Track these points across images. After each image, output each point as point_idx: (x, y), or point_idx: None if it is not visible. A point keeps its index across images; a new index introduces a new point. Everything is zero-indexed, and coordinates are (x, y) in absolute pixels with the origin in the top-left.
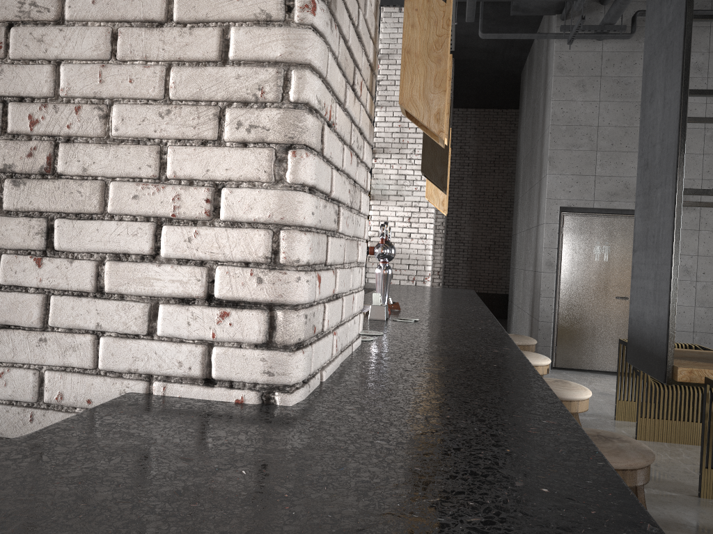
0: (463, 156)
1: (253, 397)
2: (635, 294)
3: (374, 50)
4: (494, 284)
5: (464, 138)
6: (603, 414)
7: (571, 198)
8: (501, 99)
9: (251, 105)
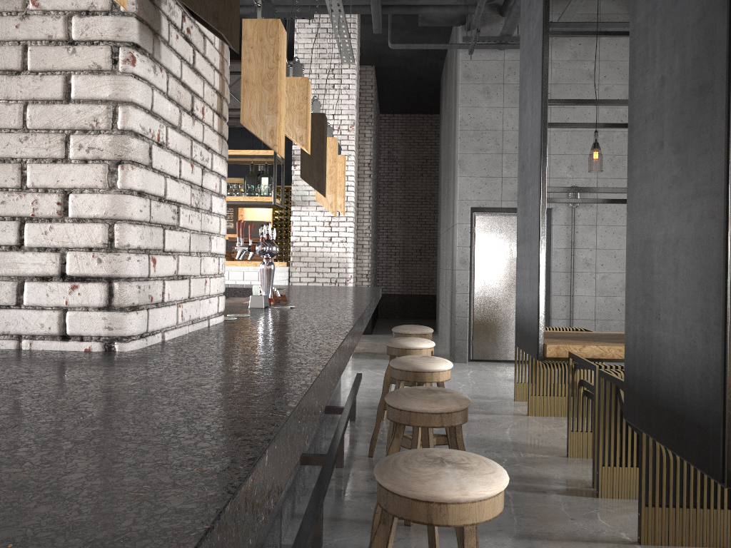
0: (391, 161)
1: (97, 346)
2: (519, 283)
3: (220, 79)
4: (425, 285)
5: (391, 143)
6: (505, 397)
7: (481, 199)
8: (425, 105)
9: (89, 132)
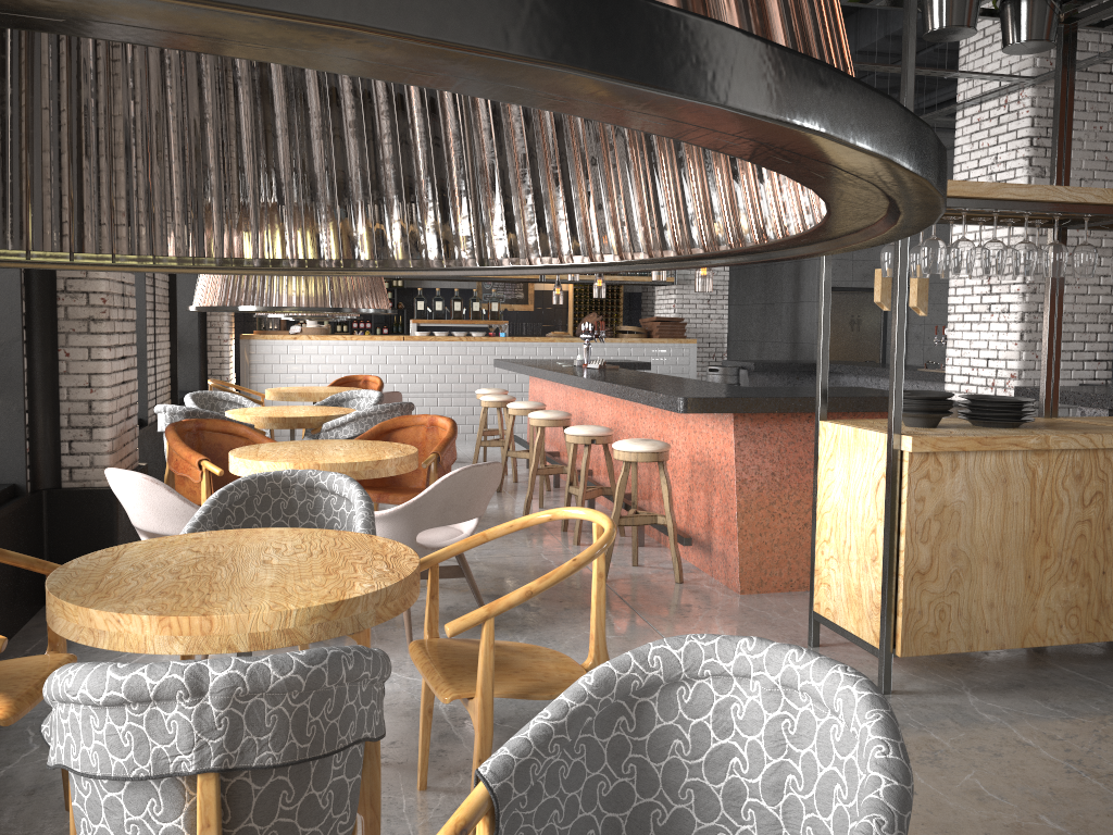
0: None
1: (1104, 381)
2: None
3: None
4: None
5: None
6: None
7: (835, 279)
8: None
9: (1103, 314)
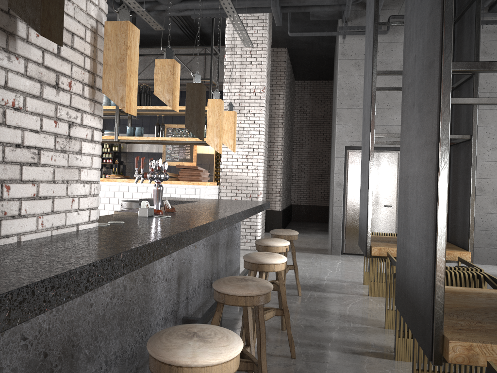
0: (302, 113)
1: None
2: (360, 201)
3: (92, 62)
4: (325, 199)
5: (302, 100)
6: (357, 281)
7: (352, 140)
8: (326, 74)
9: None
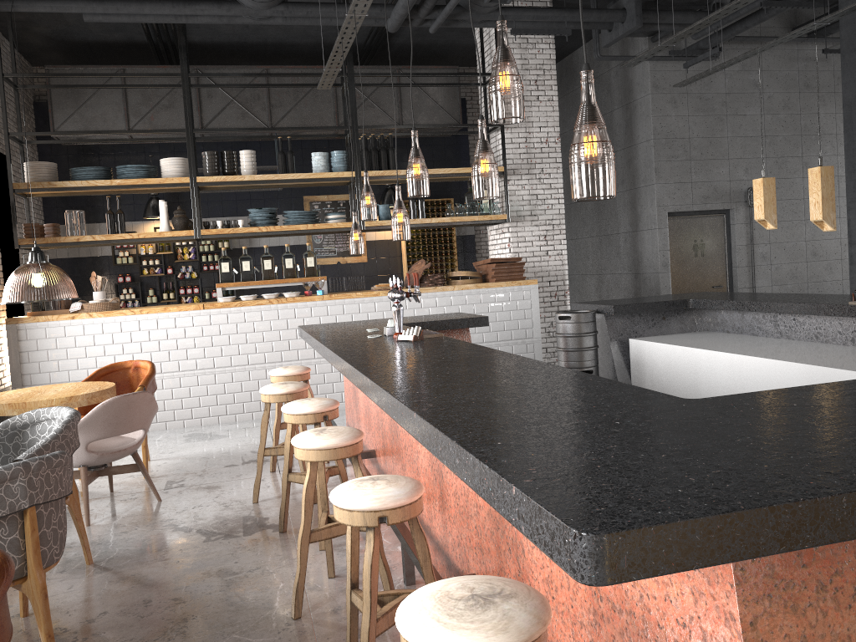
0: None
1: None
2: None
3: None
4: None
5: None
6: None
7: (675, 204)
8: None
9: None
